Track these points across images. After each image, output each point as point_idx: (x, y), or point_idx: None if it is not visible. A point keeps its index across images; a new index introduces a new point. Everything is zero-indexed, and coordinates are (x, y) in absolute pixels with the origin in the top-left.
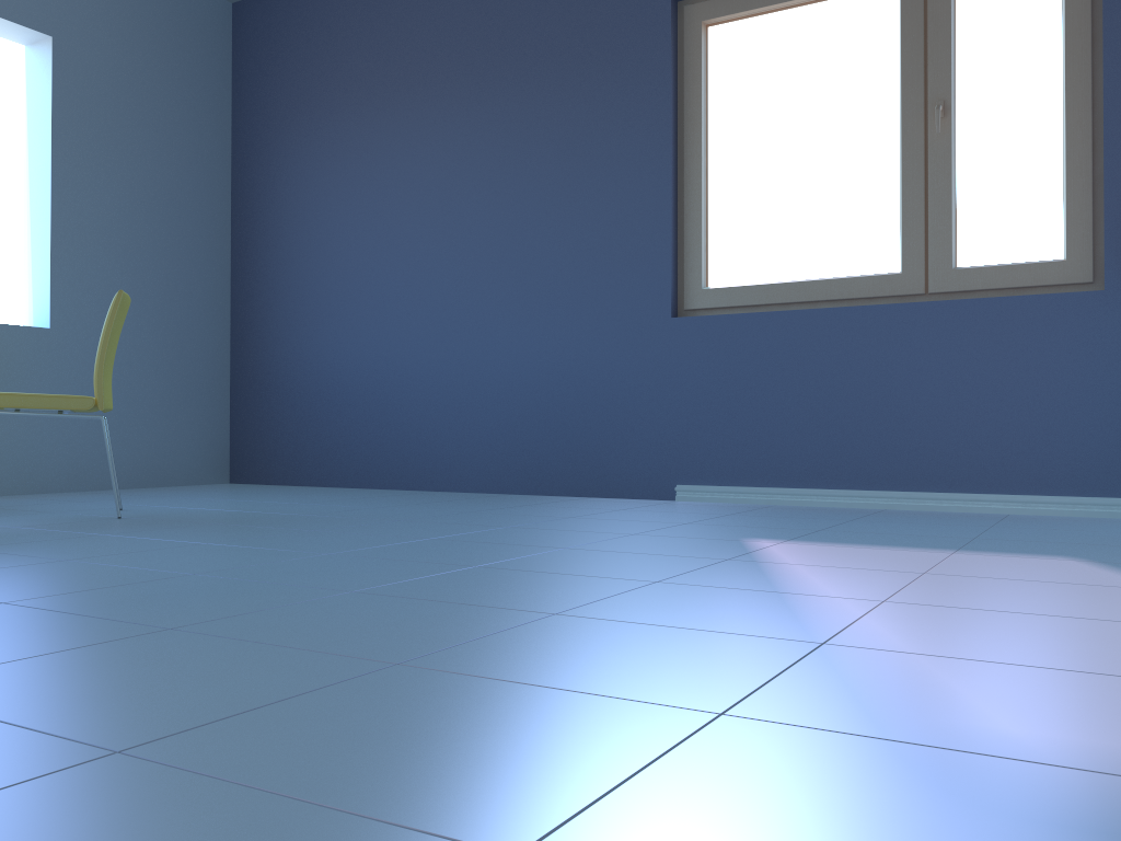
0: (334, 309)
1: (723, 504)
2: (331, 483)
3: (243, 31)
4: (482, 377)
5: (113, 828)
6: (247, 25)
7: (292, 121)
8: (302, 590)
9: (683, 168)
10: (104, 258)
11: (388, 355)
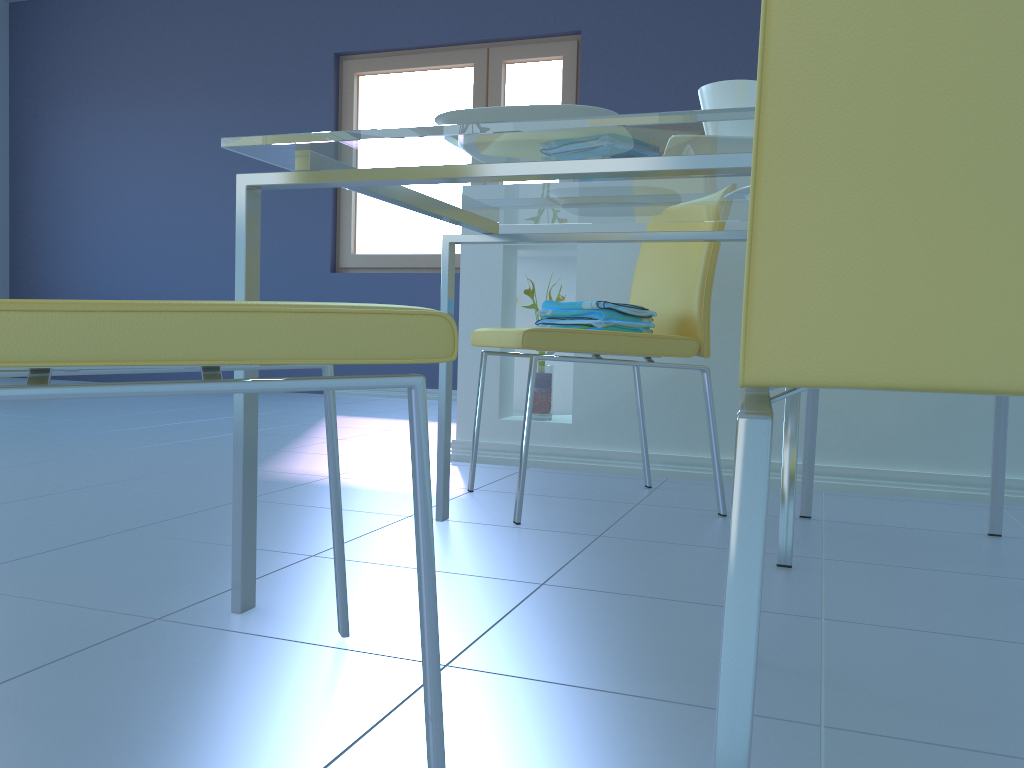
0: (93, 250)
1: (358, 397)
2: (91, 378)
3: (18, 26)
4: None
5: None
6: (22, 23)
7: (60, 103)
8: (53, 434)
9: None
10: None
11: (134, 286)
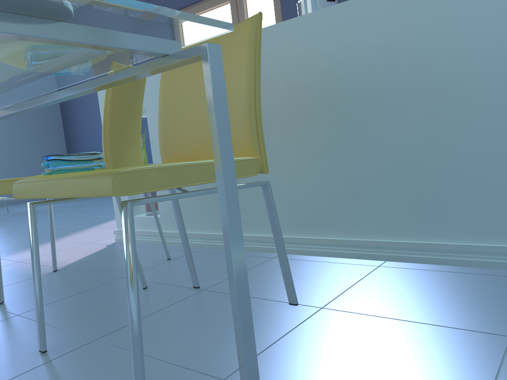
0: (92, 132)
1: None
2: None
3: None
4: None
5: None
6: None
7: None
8: None
9: None
10: (11, 125)
11: None
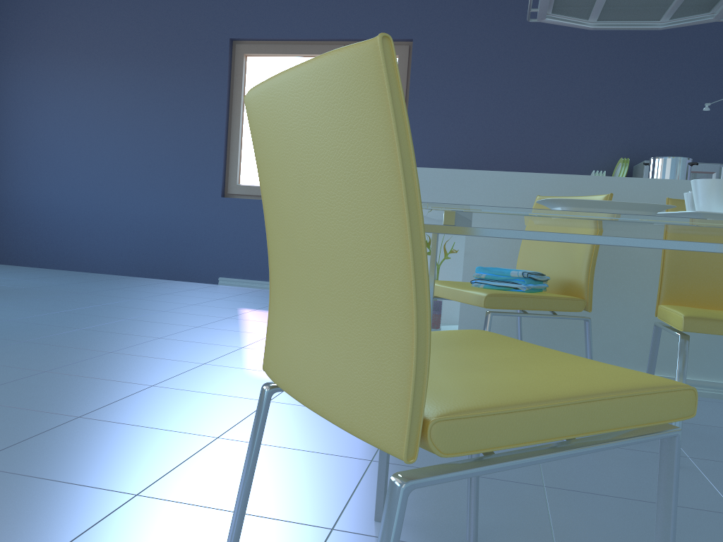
0: (34, 169)
1: (240, 287)
2: (29, 264)
3: None
4: (121, 215)
5: (60, 383)
6: None
7: (10, 56)
8: (61, 328)
9: (231, 124)
10: None
11: (67, 198)
